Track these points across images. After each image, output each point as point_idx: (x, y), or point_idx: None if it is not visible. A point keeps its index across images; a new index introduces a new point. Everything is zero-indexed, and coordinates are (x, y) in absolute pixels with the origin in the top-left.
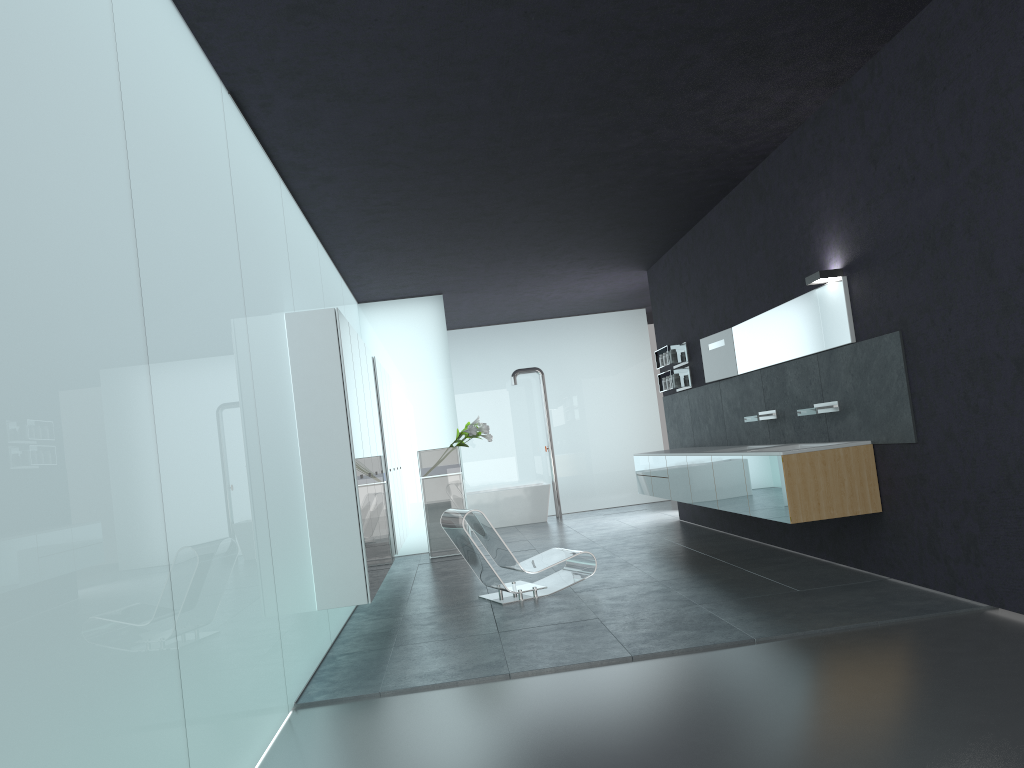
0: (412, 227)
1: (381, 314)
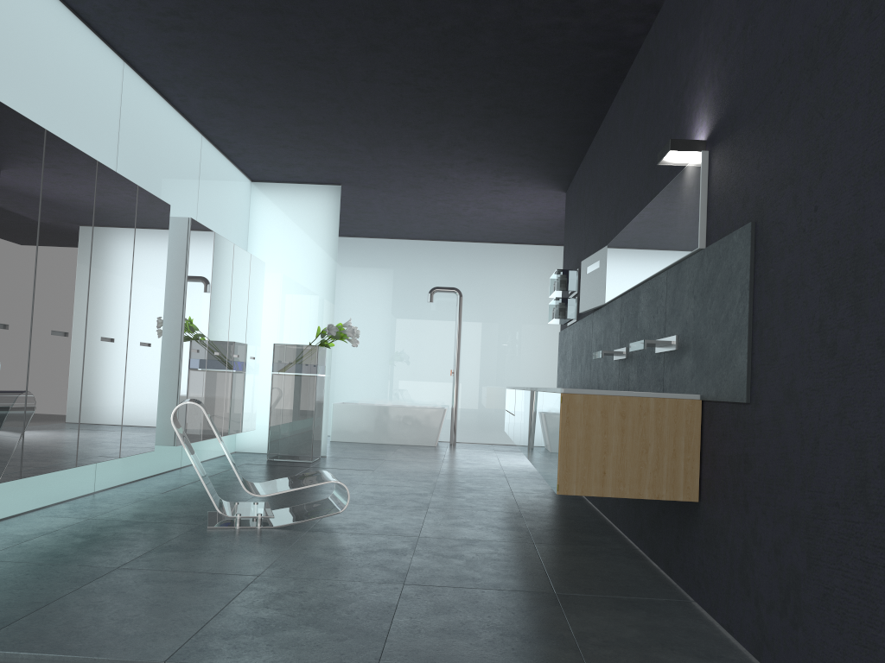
0: (237, 65)
1: (274, 196)
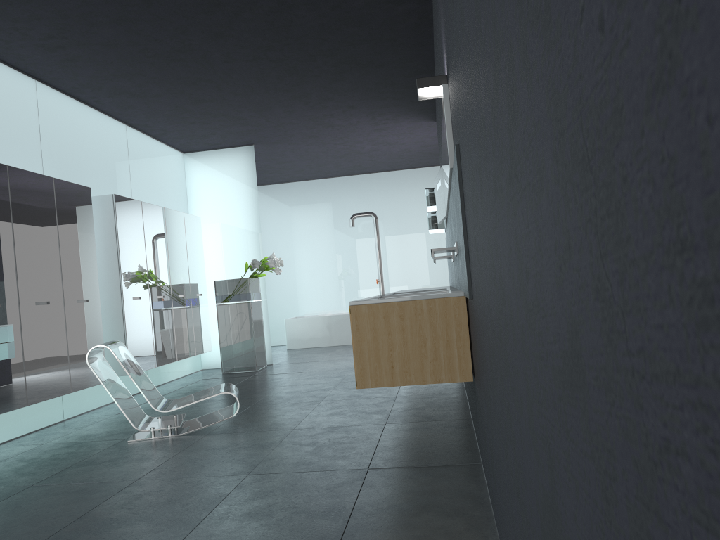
0: (121, 68)
1: (202, 162)
